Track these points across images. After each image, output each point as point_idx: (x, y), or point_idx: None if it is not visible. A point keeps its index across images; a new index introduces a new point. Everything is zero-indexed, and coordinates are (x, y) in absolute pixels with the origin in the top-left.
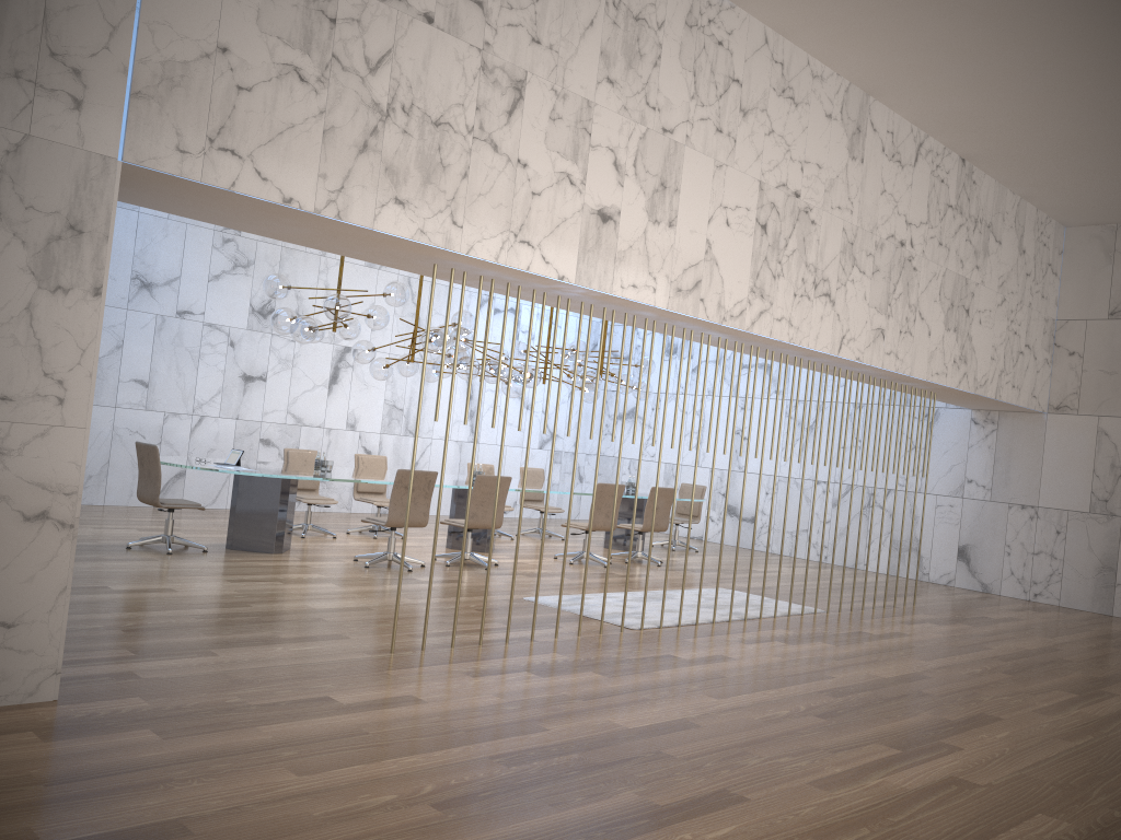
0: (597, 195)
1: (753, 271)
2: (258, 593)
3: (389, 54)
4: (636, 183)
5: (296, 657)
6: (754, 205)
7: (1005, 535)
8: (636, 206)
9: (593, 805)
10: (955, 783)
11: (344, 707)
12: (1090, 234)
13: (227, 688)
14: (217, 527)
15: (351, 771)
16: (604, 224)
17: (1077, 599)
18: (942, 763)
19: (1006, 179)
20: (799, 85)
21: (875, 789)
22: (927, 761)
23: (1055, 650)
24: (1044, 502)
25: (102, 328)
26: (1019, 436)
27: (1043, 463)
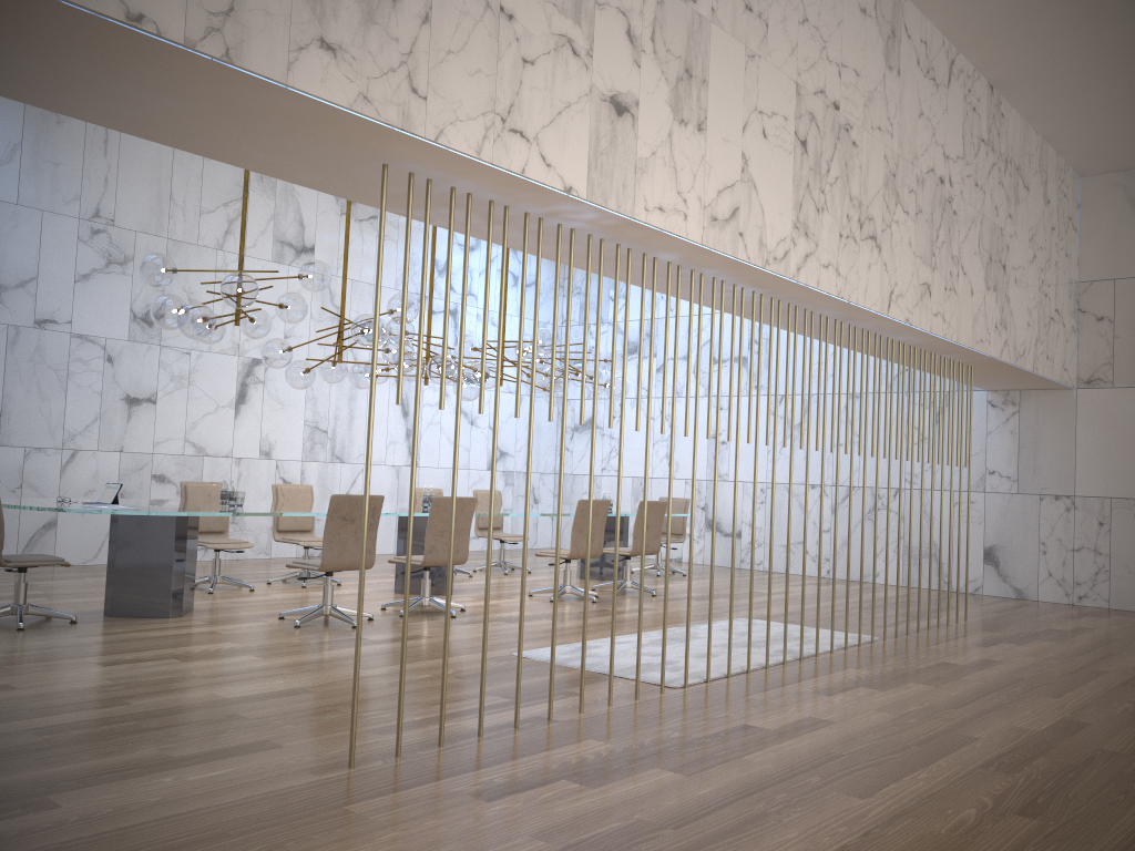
0: (608, 74)
1: (795, 201)
2: (143, 680)
3: None
4: (656, 64)
5: (195, 796)
6: (792, 113)
7: (1038, 531)
8: (658, 97)
9: None
10: None
11: None
12: (1111, 183)
13: None
14: (96, 588)
15: None
16: (620, 118)
17: (1130, 599)
18: None
19: (1033, 114)
20: None
21: None
22: None
23: None
24: (1082, 490)
25: None
26: (1046, 417)
27: (1077, 445)
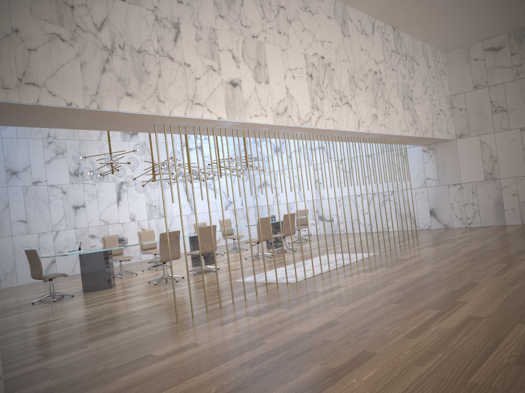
0: (228, 74)
1: (311, 98)
2: (103, 310)
3: (106, 20)
4: (245, 65)
5: (129, 338)
6: (304, 66)
7: (449, 199)
8: (248, 76)
9: (301, 376)
10: (472, 319)
11: (159, 357)
12: (457, 53)
13: (95, 363)
14: (77, 283)
15: (171, 391)
16: (235, 88)
17: (488, 221)
18: (461, 311)
19: (415, 34)
20: (312, 5)
21: (436, 332)
22: (454, 312)
23: (488, 246)
24: (464, 180)
25: None
26: (446, 153)
27: (459, 162)
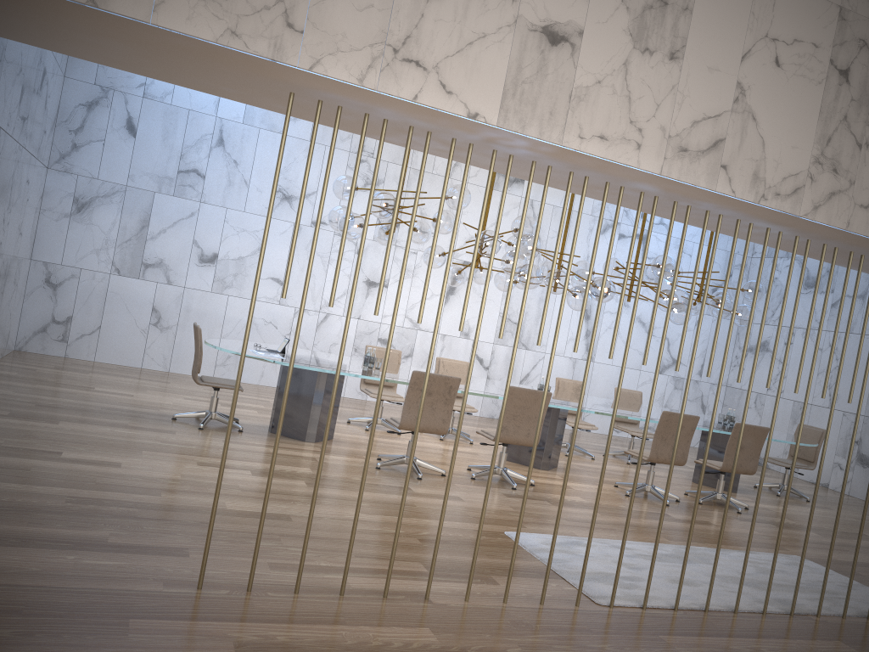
0: (542, 5)
1: (821, 134)
2: (201, 481)
3: None
4: None
5: (61, 575)
6: (829, 40)
7: None
8: (612, 25)
9: None
10: None
11: None
12: None
13: None
14: None
15: None
16: (554, 47)
17: None
18: None
19: None
20: None
21: None
22: None
23: None
24: None
25: (247, 232)
26: None
27: None
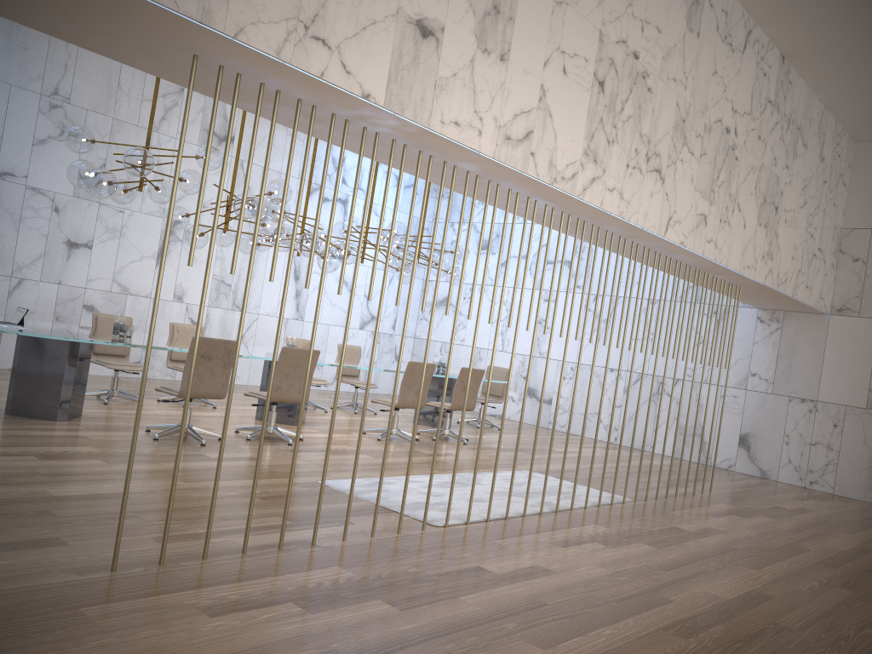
0: (416, 0)
1: (588, 132)
2: None
3: None
4: None
5: None
6: (593, 57)
7: (785, 426)
8: (464, 26)
9: None
10: None
11: None
12: None
13: None
14: None
15: None
16: (424, 40)
17: (851, 489)
18: None
19: (817, 84)
20: None
21: None
22: None
23: (868, 551)
24: (824, 397)
25: None
26: (802, 335)
27: (824, 360)
